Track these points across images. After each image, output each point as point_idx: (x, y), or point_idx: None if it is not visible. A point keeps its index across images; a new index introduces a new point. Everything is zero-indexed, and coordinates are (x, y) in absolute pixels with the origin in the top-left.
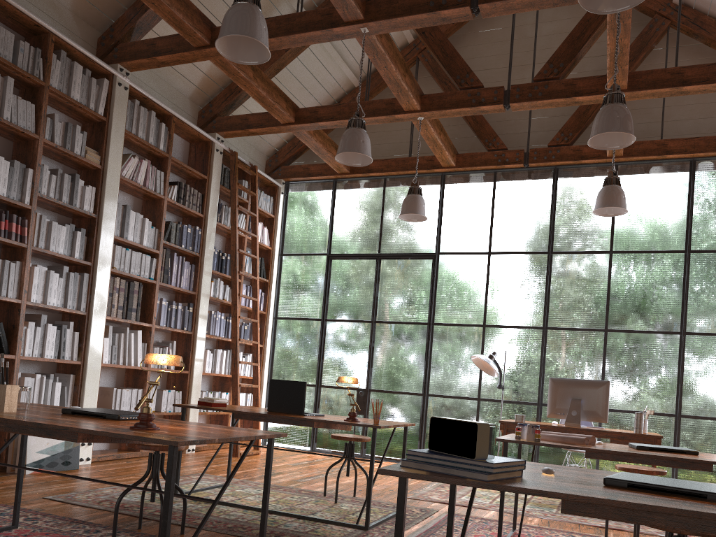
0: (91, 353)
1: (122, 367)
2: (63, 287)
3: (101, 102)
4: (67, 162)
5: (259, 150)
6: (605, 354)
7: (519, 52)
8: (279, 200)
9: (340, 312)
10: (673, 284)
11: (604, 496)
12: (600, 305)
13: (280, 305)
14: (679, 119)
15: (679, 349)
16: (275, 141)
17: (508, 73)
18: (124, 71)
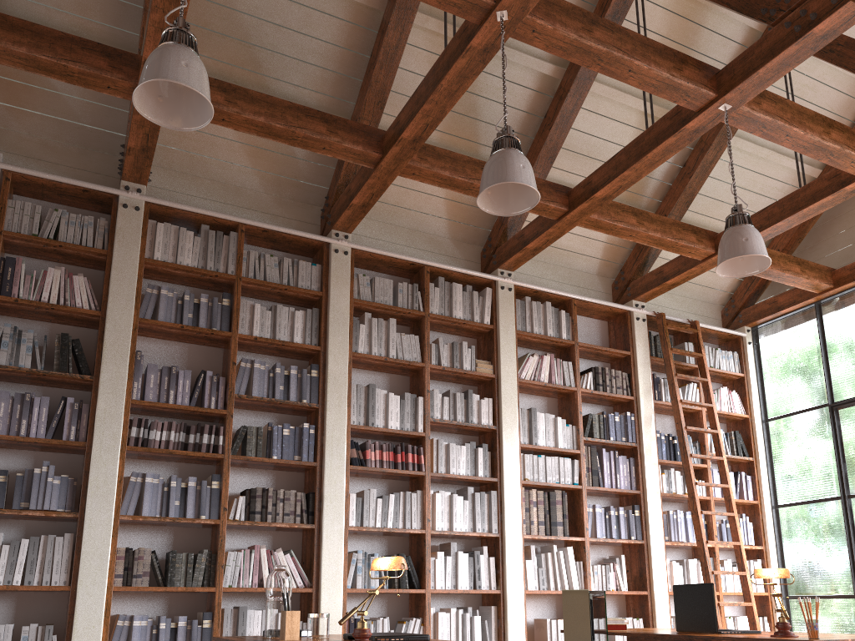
0: (510, 579)
1: (552, 593)
2: (469, 509)
3: (485, 311)
4: (463, 381)
5: (707, 302)
6: None
7: None
8: (746, 352)
9: None
10: None
11: None
12: None
13: (777, 489)
14: None
15: None
16: (726, 284)
17: None
18: (506, 273)
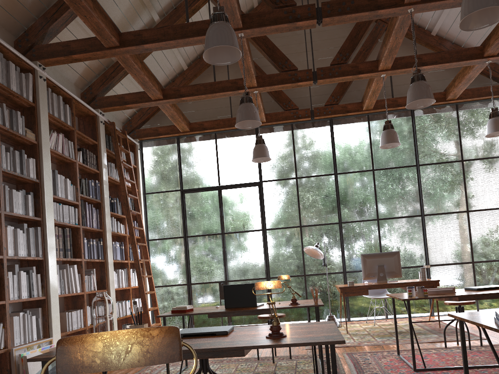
0: (52, 288)
1: (69, 295)
2: (25, 240)
3: (29, 92)
4: (9, 141)
5: (117, 119)
6: (379, 234)
7: (294, 44)
8: (138, 154)
9: (197, 230)
10: (413, 186)
11: None
12: (371, 204)
13: (149, 231)
14: (399, 85)
15: (422, 225)
16: (129, 111)
17: (313, 60)
18: (42, 66)
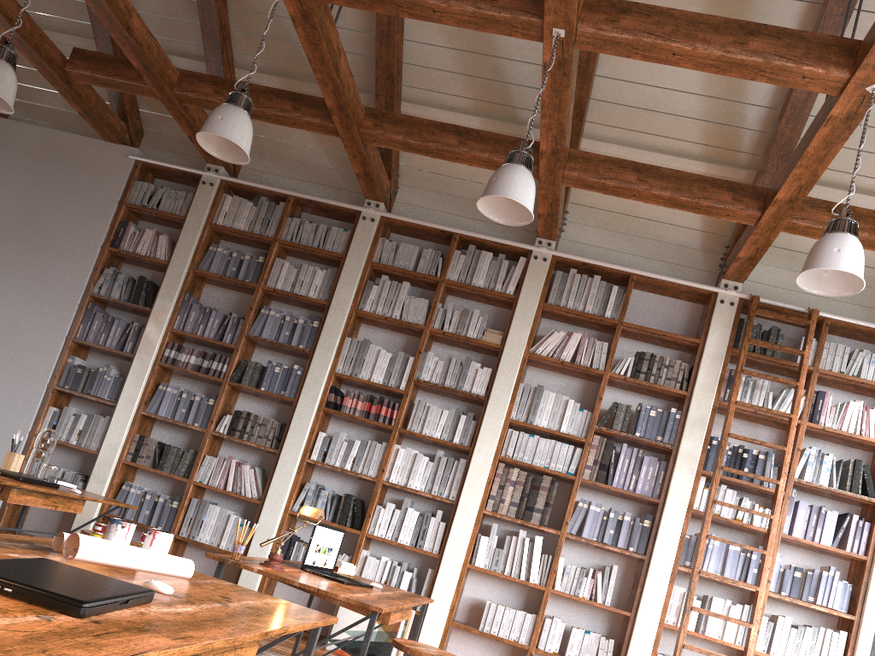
0: (450, 547)
1: (499, 576)
2: (432, 471)
3: (511, 281)
4: (479, 350)
5: None
6: None
7: None
8: None
9: None
10: None
11: None
12: None
13: None
14: None
15: None
16: None
17: None
18: (545, 242)
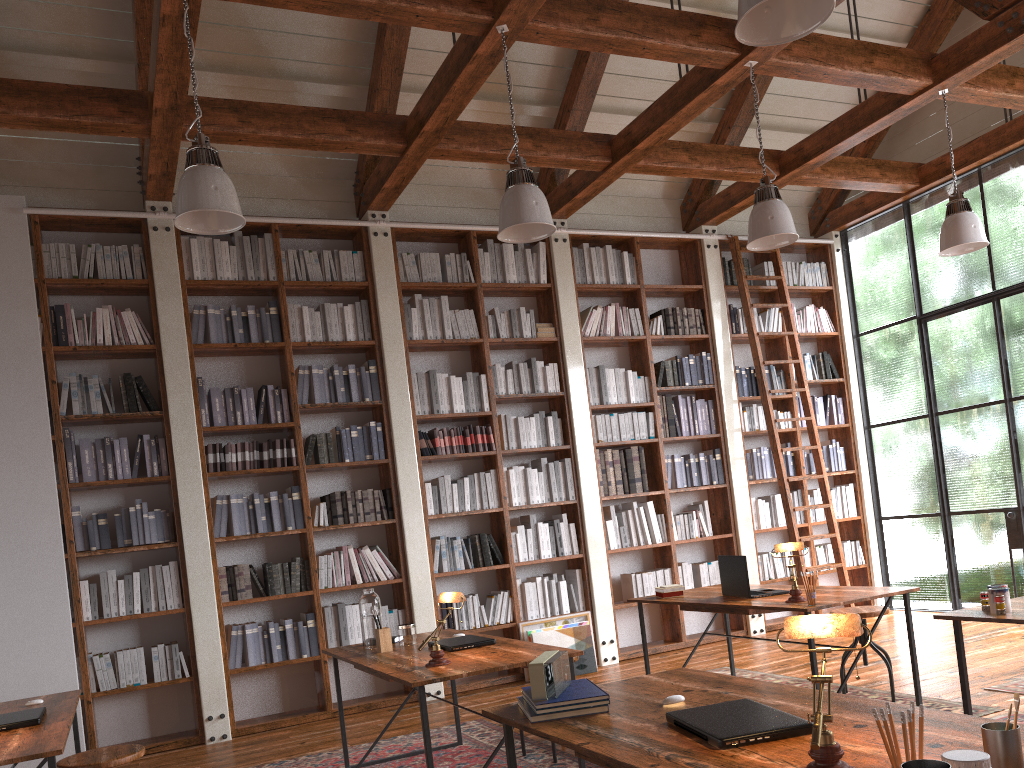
0: (591, 542)
1: (634, 549)
2: (544, 480)
3: (540, 270)
4: (526, 346)
5: (791, 206)
6: None
7: None
8: (834, 262)
9: (955, 398)
10: None
11: (586, 741)
12: None
13: (870, 408)
14: None
15: None
16: None
17: None
18: (558, 222)
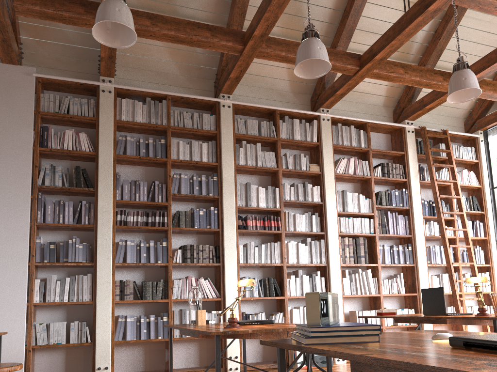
0: (333, 289)
1: (358, 296)
2: (308, 251)
3: (313, 134)
4: (302, 177)
5: (454, 117)
6: None
7: None
8: (479, 147)
9: None
10: None
11: (368, 353)
12: None
13: None
14: None
15: None
16: (466, 105)
17: None
18: (325, 110)
